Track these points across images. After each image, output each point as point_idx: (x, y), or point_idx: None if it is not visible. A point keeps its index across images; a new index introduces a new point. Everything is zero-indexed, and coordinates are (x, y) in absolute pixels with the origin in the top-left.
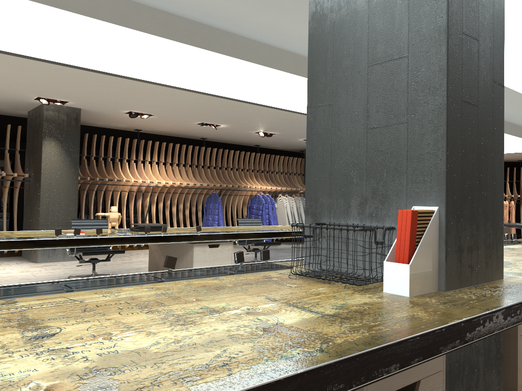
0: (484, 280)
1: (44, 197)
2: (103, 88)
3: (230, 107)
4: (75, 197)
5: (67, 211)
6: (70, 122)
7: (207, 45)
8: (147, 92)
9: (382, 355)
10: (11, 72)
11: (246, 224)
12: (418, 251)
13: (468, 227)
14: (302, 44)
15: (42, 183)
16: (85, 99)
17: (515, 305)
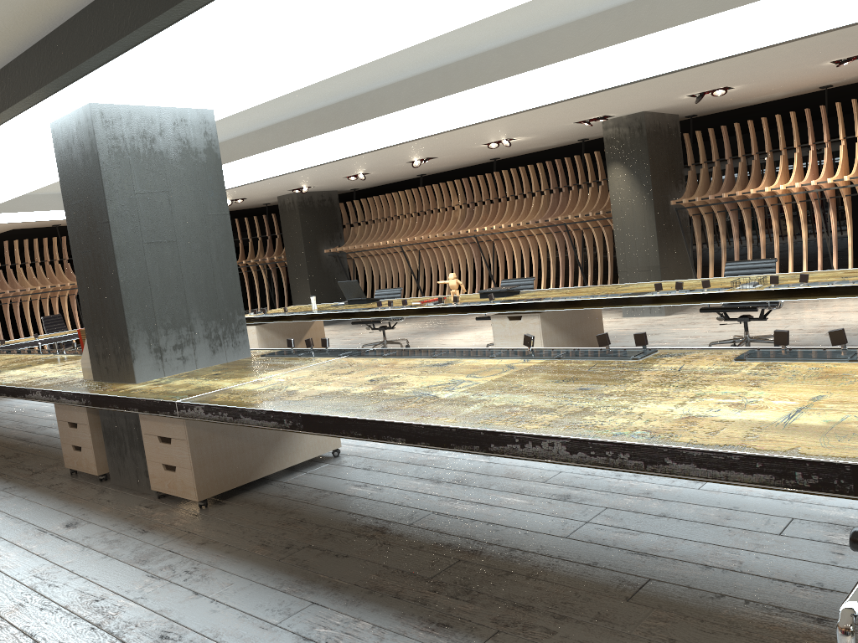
0: (118, 380)
1: (618, 237)
2: (554, 109)
3: (729, 59)
4: (653, 232)
5: (646, 252)
6: (633, 135)
7: (350, 120)
8: (590, 96)
9: (1, 388)
10: (475, 130)
11: (738, 272)
12: (83, 354)
13: (100, 340)
14: (408, 68)
15: (613, 221)
16: (600, 111)
17: (47, 391)
